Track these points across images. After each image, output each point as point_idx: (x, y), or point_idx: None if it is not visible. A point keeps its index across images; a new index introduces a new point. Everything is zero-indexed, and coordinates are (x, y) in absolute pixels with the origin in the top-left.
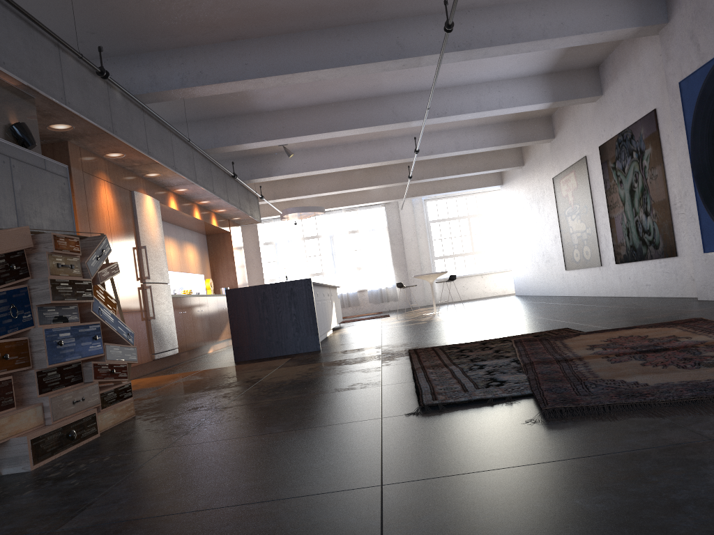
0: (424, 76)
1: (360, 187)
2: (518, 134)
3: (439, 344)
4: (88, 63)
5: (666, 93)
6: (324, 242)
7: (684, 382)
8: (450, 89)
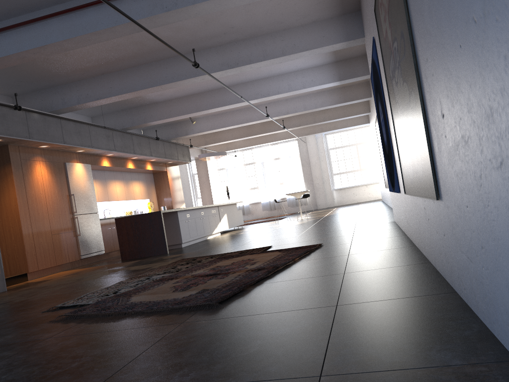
0: (246, 74)
1: (259, 134)
2: (346, 96)
3: (205, 254)
4: (4, 105)
5: None
6: (257, 167)
7: (137, 302)
8: (271, 78)
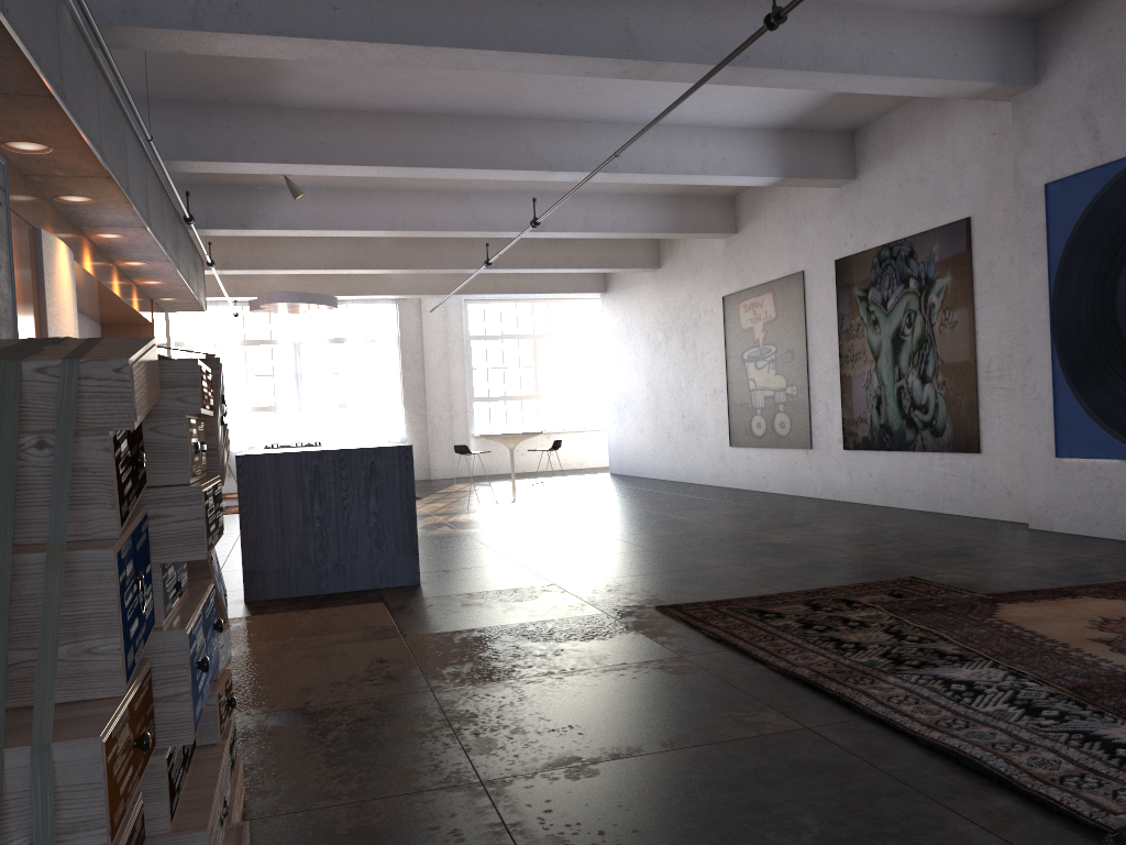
0: (601, 96)
1: (387, 267)
2: (683, 219)
3: (696, 595)
4: None
5: (998, 196)
6: (283, 354)
7: None
8: (626, 127)
